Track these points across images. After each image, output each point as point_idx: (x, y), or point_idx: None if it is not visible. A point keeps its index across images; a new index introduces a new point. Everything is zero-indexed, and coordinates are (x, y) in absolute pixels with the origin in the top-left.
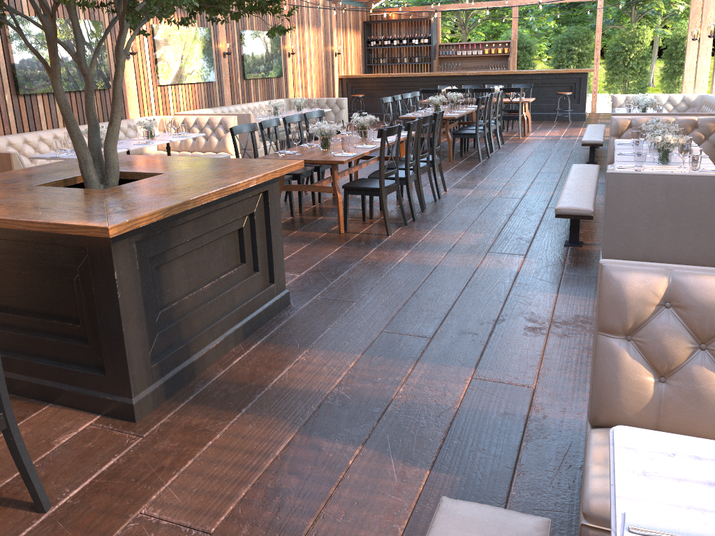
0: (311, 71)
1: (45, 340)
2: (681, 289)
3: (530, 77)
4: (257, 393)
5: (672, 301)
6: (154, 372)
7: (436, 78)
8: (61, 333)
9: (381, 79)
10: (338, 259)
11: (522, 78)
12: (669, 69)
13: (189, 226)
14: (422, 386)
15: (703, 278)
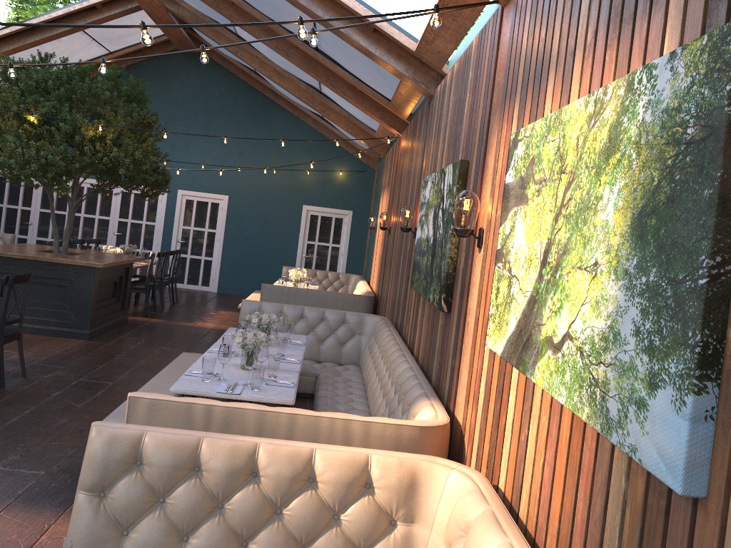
0: None
1: None
2: None
3: None
4: None
5: None
6: None
7: None
8: None
9: None
10: None
11: None
12: None
13: None
14: None
15: None
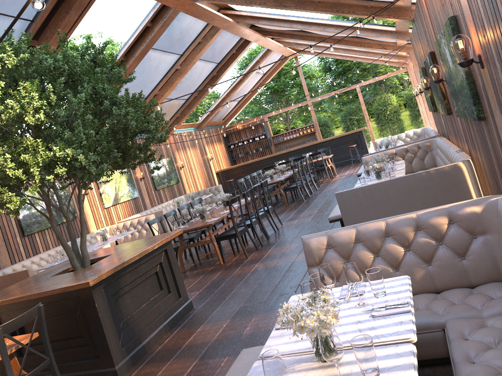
0: (197, 174)
1: (67, 351)
2: (332, 239)
3: (329, 141)
4: (177, 351)
5: (330, 245)
6: (124, 352)
7: (274, 157)
8: (75, 345)
9: (241, 166)
10: (219, 278)
11: (325, 143)
12: (413, 114)
13: (128, 275)
14: (258, 324)
15: (338, 232)
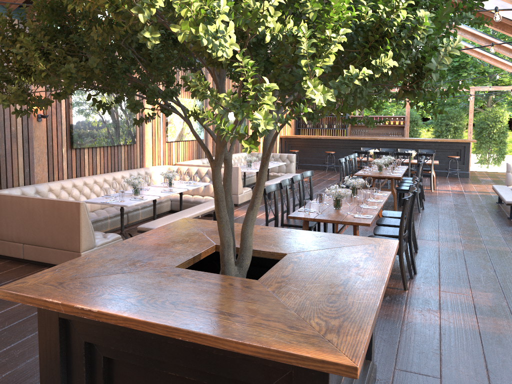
0: None
1: None
2: None
3: (425, 143)
4: None
5: None
6: None
7: (353, 141)
8: None
9: (311, 139)
10: (381, 318)
11: (420, 144)
12: None
13: None
14: None
15: None
